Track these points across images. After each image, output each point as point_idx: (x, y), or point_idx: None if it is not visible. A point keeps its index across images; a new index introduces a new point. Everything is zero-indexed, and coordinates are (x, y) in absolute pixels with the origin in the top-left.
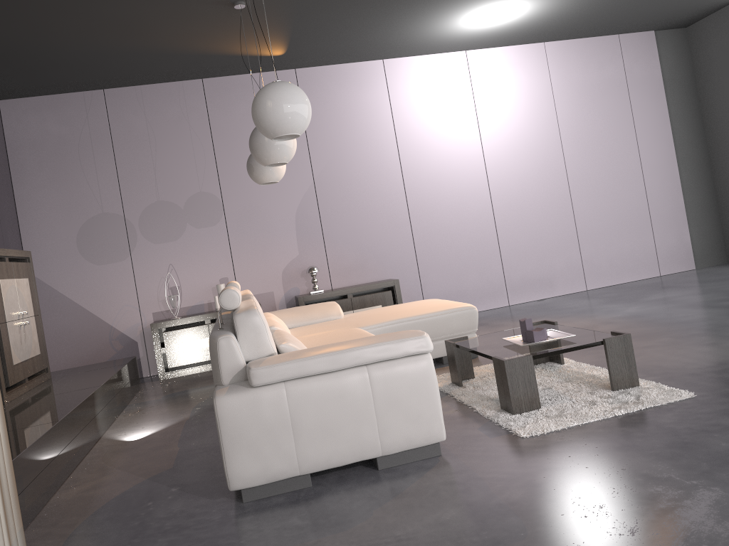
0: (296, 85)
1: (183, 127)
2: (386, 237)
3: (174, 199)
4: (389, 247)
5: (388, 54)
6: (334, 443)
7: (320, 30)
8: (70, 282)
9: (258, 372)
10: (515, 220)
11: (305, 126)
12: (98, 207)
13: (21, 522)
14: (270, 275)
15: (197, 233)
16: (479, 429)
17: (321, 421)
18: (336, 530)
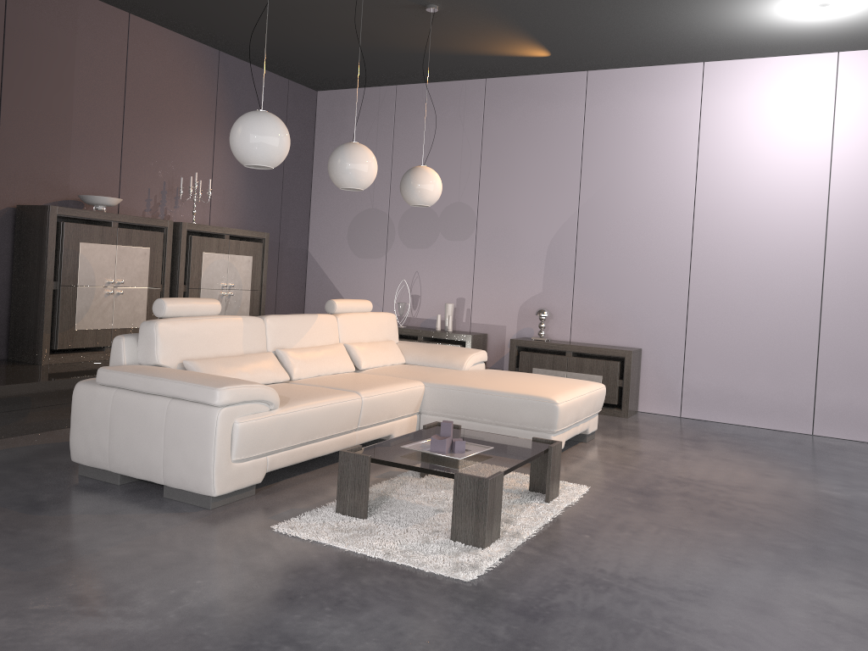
0: (267, 116)
1: (457, 130)
2: (651, 295)
3: (433, 205)
4: (652, 308)
5: (703, 56)
6: (132, 455)
7: (564, 30)
8: (336, 268)
9: (100, 372)
10: (858, 314)
11: (266, 158)
12: (370, 202)
13: None
14: (506, 307)
15: (446, 245)
16: (293, 509)
17: (127, 432)
18: (28, 511)
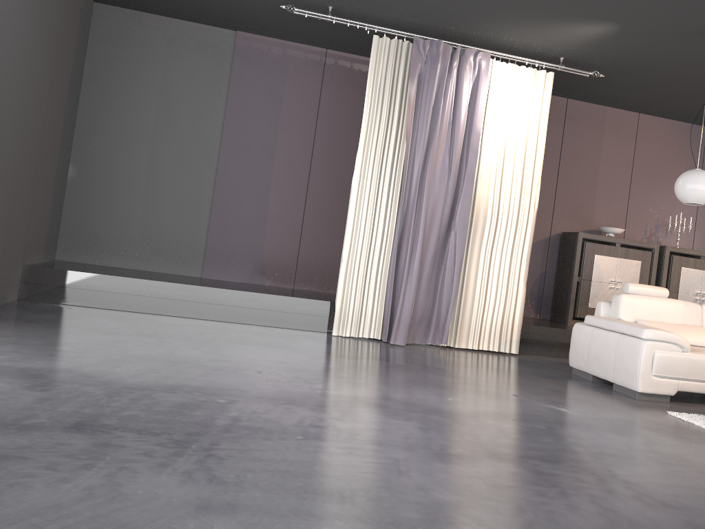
0: (698, 172)
1: None
2: None
3: None
4: None
5: None
6: (597, 364)
7: None
8: None
9: (586, 317)
10: None
11: (696, 198)
12: None
13: (517, 337)
14: None
15: None
16: (688, 412)
17: (596, 351)
18: (541, 377)
